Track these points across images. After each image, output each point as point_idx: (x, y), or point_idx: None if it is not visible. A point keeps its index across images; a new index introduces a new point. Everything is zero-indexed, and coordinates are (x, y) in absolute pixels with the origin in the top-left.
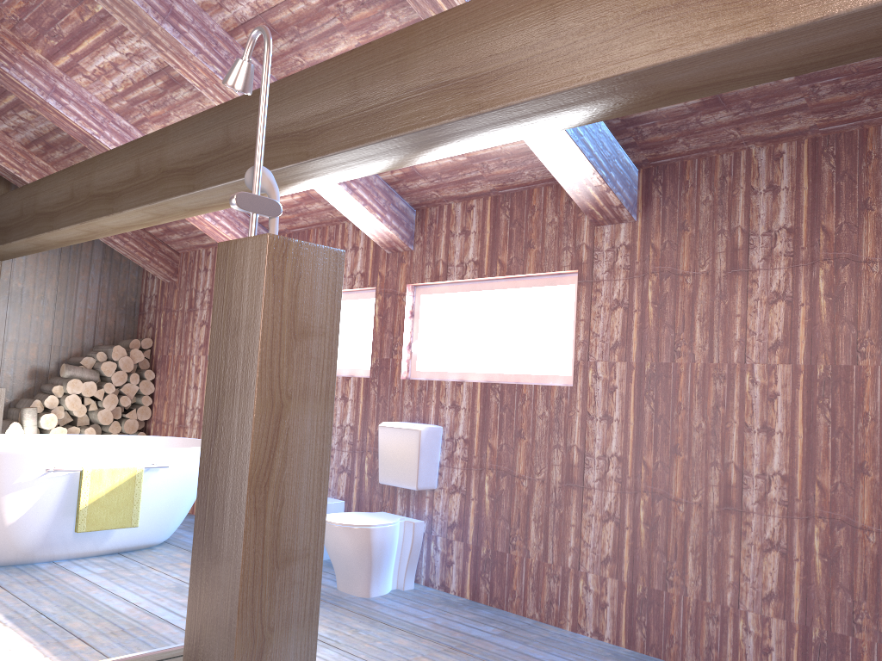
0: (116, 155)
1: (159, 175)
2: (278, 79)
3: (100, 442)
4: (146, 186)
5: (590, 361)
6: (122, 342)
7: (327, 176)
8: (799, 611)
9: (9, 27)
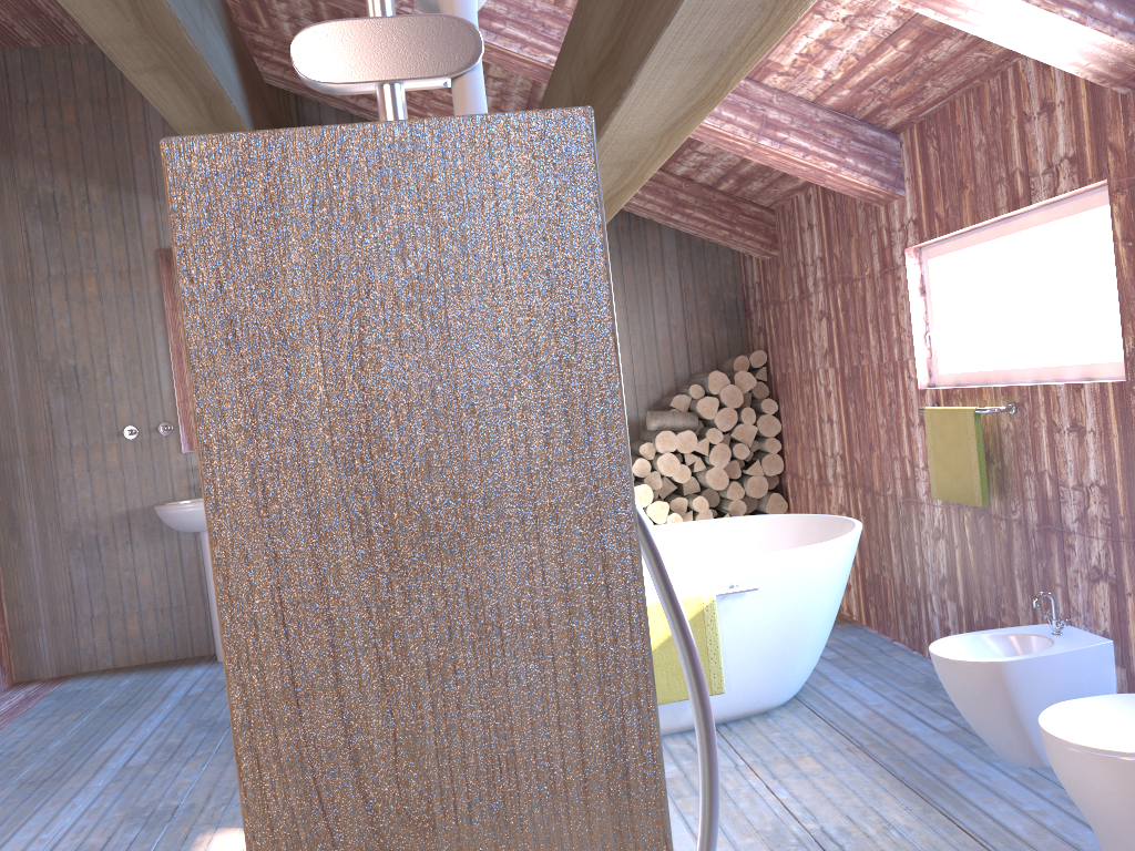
0: (555, 82)
1: (589, 89)
2: None
3: (685, 534)
4: None
5: None
6: (725, 364)
7: None
8: None
9: None
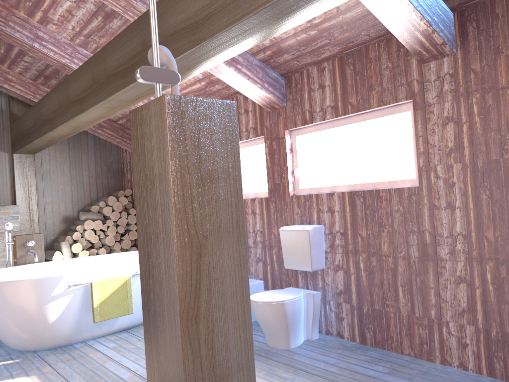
0: (79, 72)
1: (106, 79)
2: None
3: (106, 259)
4: (99, 89)
5: (431, 166)
6: (114, 194)
7: (218, 56)
8: None
9: None
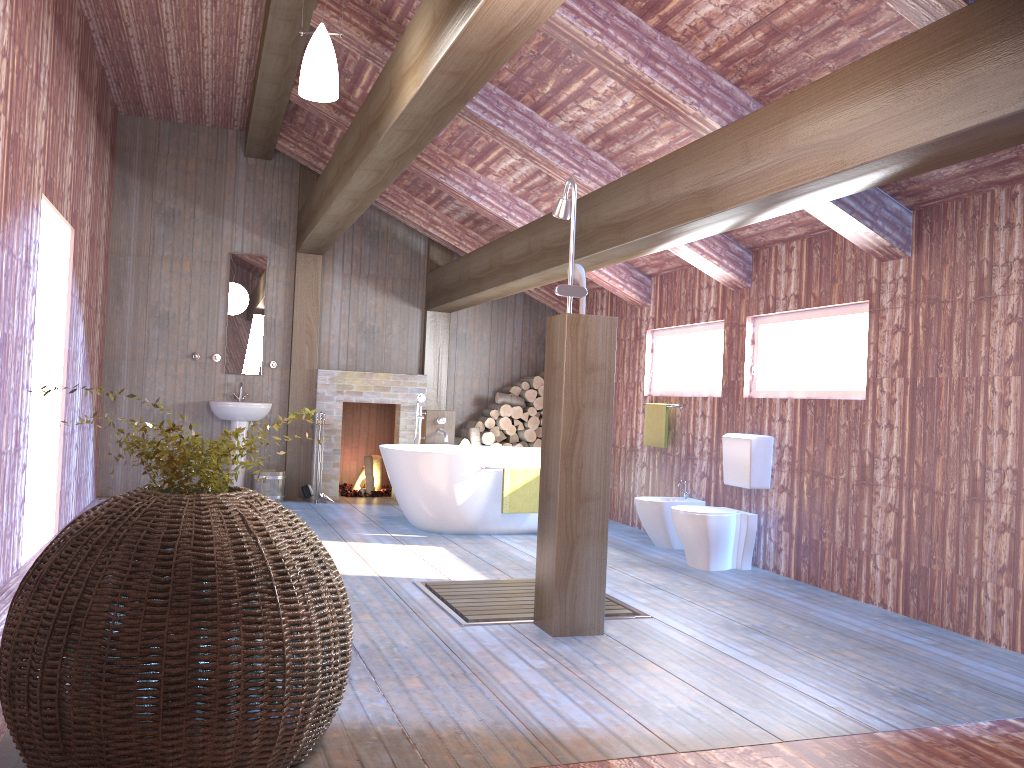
0: (516, 235)
1: (542, 251)
2: (622, 167)
3: (521, 453)
4: (534, 259)
5: (877, 377)
6: (541, 373)
7: (643, 250)
8: (1023, 580)
9: (443, 149)
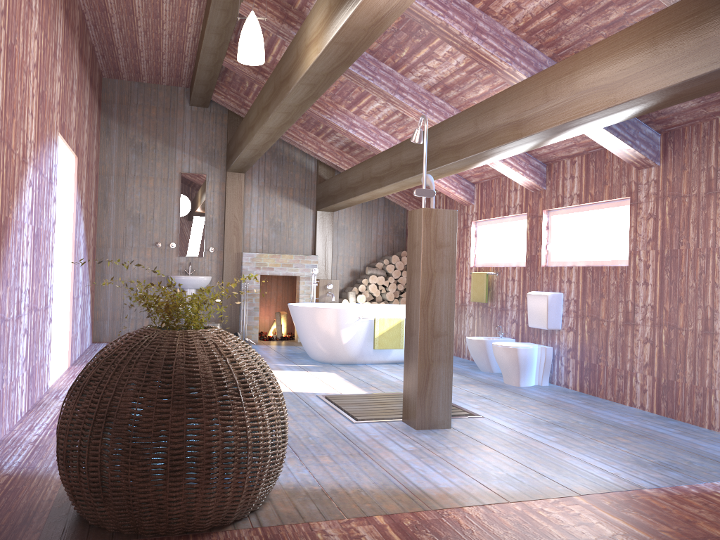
0: (381, 156)
1: (400, 167)
2: (455, 108)
3: (385, 308)
4: (394, 173)
5: (636, 250)
6: (397, 253)
7: (472, 164)
8: None
9: (329, 97)
